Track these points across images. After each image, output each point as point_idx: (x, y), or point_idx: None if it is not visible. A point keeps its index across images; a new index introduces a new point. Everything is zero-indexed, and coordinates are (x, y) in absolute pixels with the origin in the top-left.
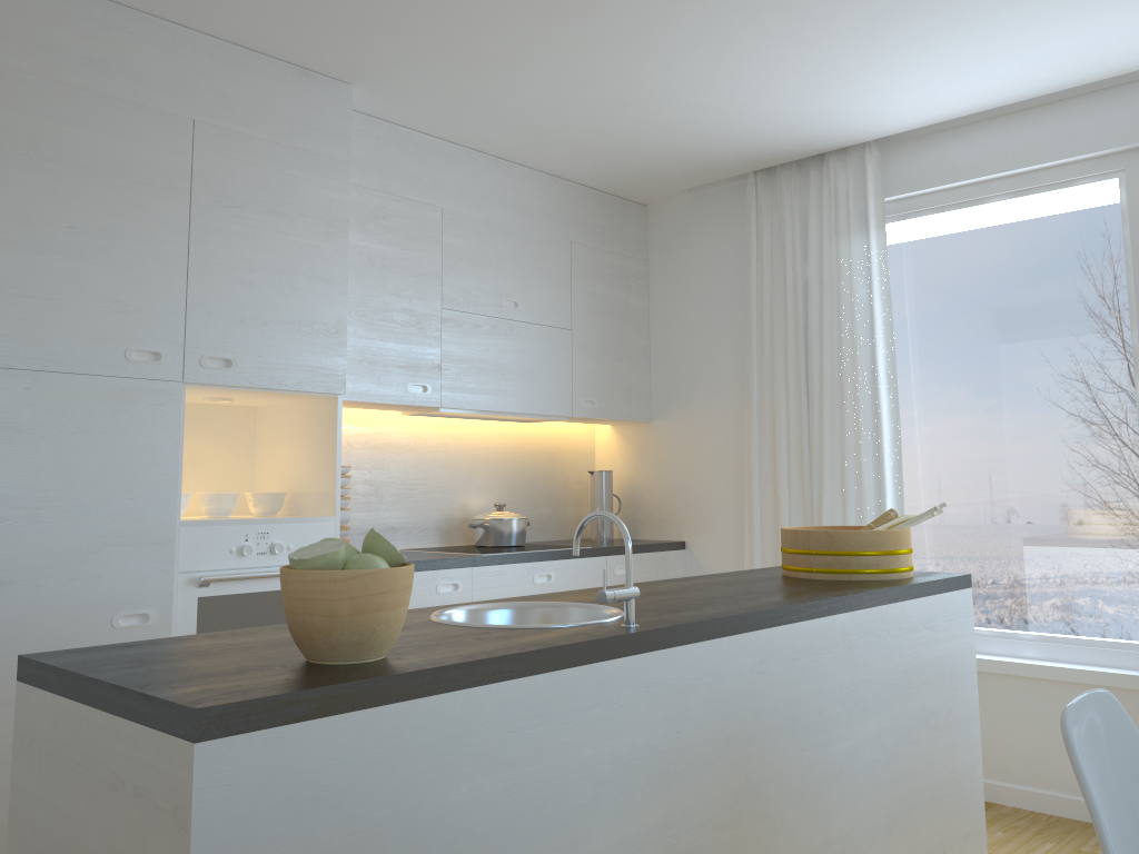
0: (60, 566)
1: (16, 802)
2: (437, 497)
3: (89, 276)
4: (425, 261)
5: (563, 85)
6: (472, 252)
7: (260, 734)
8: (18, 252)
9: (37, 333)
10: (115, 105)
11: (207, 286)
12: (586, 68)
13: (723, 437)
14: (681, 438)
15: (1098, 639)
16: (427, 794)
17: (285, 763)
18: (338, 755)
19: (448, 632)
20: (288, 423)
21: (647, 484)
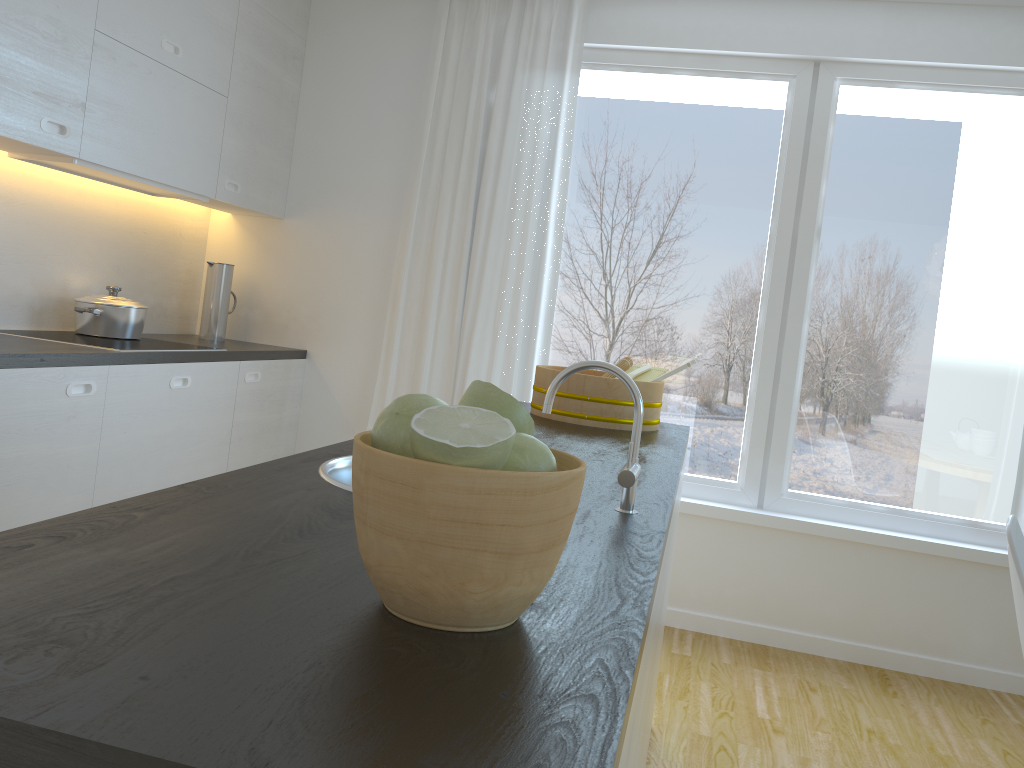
0: None
1: None
2: (33, 269)
3: None
4: None
5: None
6: None
7: None
8: None
9: None
10: None
11: None
12: None
13: (368, 249)
14: (318, 242)
15: (692, 476)
16: None
17: None
18: None
19: None
20: None
21: (270, 285)
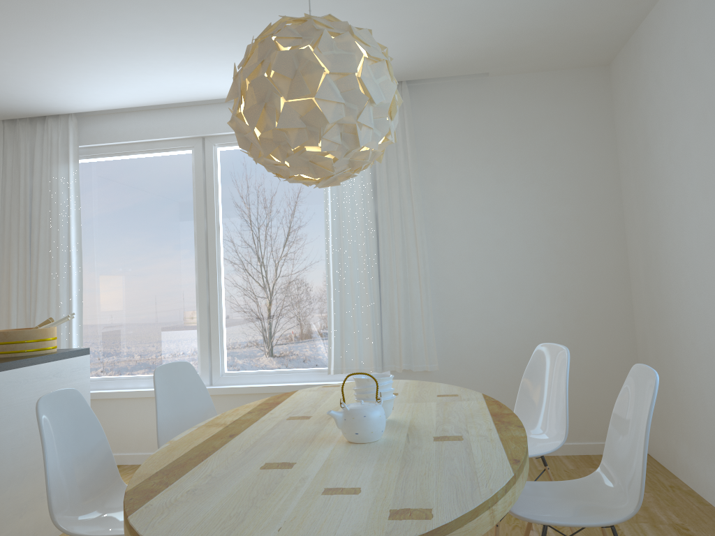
0: None
1: None
2: None
3: None
4: None
5: None
6: None
7: None
8: None
9: None
10: None
11: None
12: None
13: None
14: None
15: None
16: None
17: None
18: None
19: None
20: None
21: None
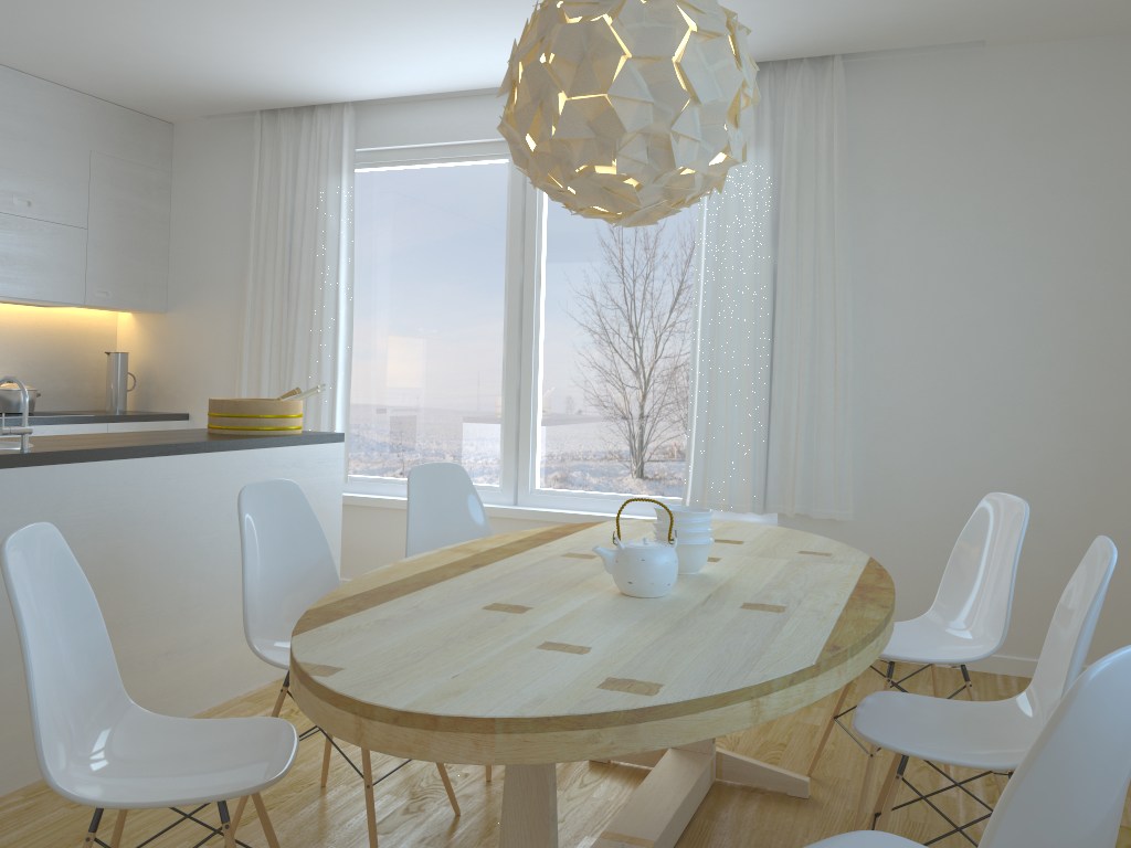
0: None
1: None
2: None
3: None
4: None
5: (63, 26)
6: None
7: None
8: None
9: None
10: None
11: None
12: (81, 18)
13: (225, 329)
14: (191, 328)
15: None
16: None
17: None
18: None
19: None
20: None
21: (161, 365)
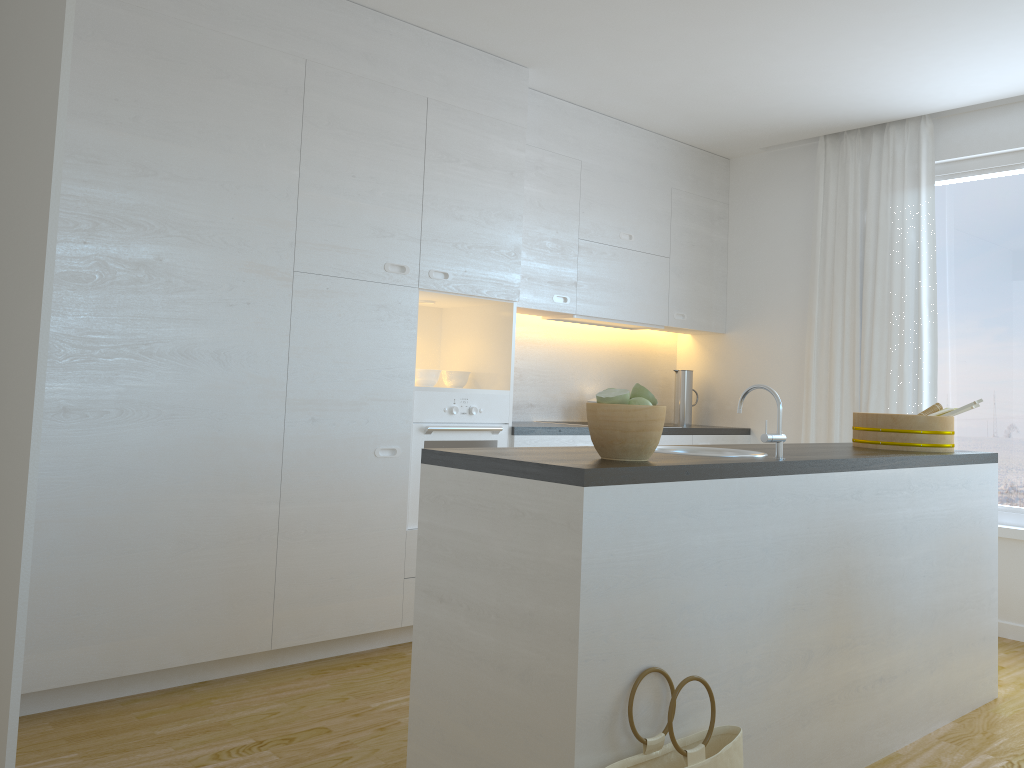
0: (345, 412)
1: (424, 532)
2: (562, 383)
3: (364, 211)
4: (568, 202)
5: (689, 70)
6: (600, 196)
7: (610, 487)
8: (323, 194)
9: (333, 250)
10: (380, 88)
11: (434, 219)
12: (711, 59)
13: (786, 347)
14: (750, 347)
15: None
16: (681, 537)
17: (620, 505)
18: (642, 506)
19: (664, 454)
20: (470, 321)
21: (720, 382)
